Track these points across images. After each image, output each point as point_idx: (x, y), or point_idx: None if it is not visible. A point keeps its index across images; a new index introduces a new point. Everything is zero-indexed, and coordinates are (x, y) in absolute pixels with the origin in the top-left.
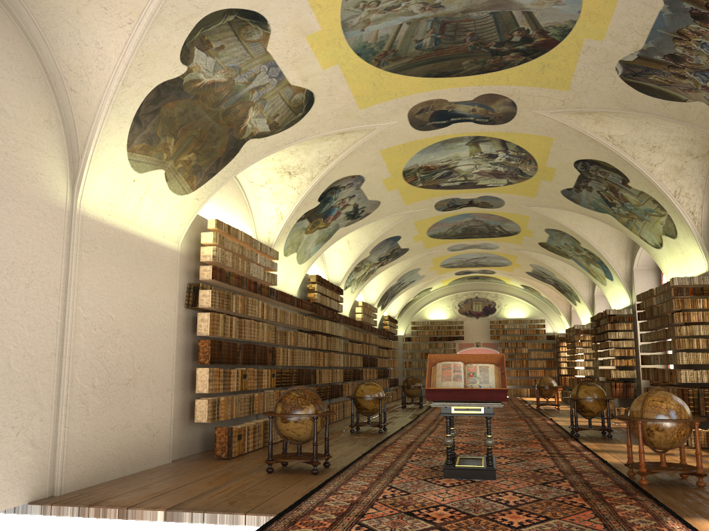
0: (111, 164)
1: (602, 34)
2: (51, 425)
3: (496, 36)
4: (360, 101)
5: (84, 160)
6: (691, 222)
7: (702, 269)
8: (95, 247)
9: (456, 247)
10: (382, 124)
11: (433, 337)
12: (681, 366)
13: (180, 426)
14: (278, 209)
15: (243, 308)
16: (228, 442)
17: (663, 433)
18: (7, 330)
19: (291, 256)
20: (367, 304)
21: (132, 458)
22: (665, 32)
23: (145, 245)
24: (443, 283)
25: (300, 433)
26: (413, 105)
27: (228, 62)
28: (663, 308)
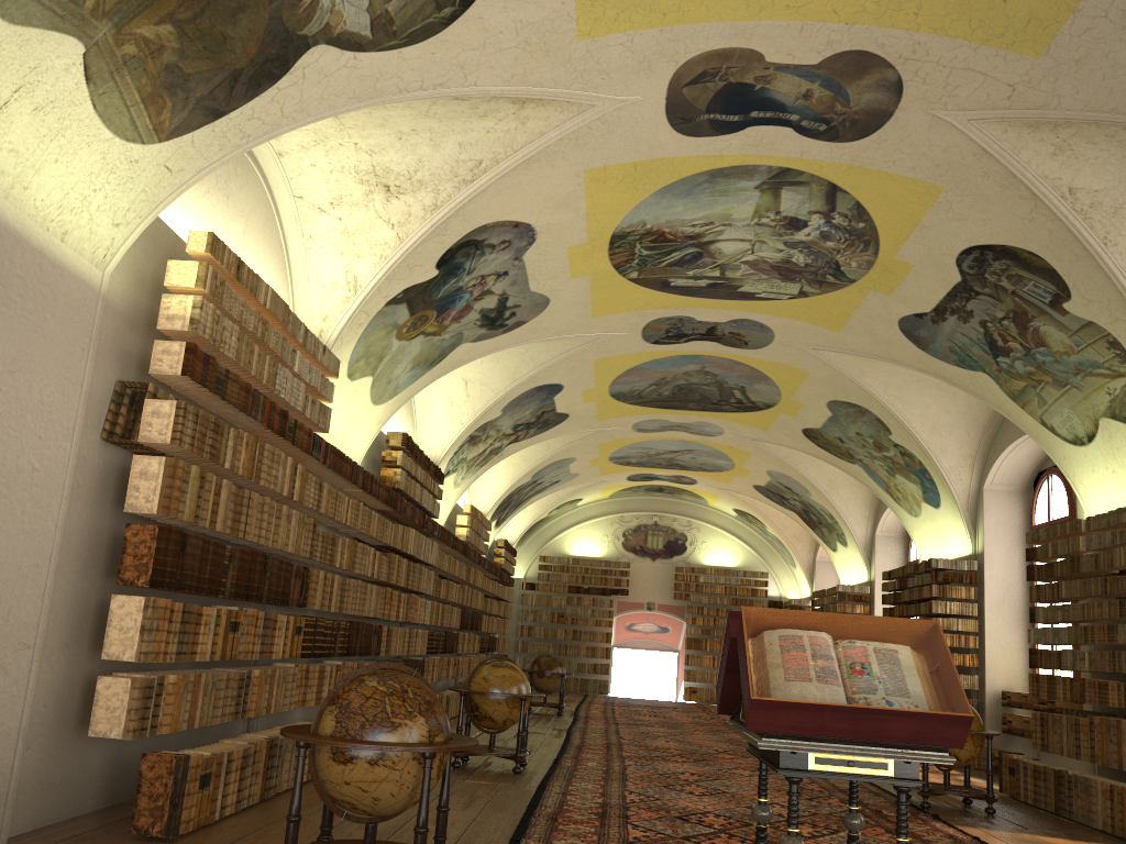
0: None
1: None
2: None
3: None
4: (585, 14)
5: None
6: None
7: None
8: None
9: (649, 425)
10: (611, 96)
11: (576, 587)
12: (1112, 676)
13: (47, 745)
14: (351, 269)
15: (250, 465)
16: (172, 797)
17: None
18: None
19: (360, 381)
20: (478, 512)
21: None
22: None
23: (3, 241)
24: (602, 494)
25: (382, 796)
26: (690, 56)
27: None
28: (1116, 557)
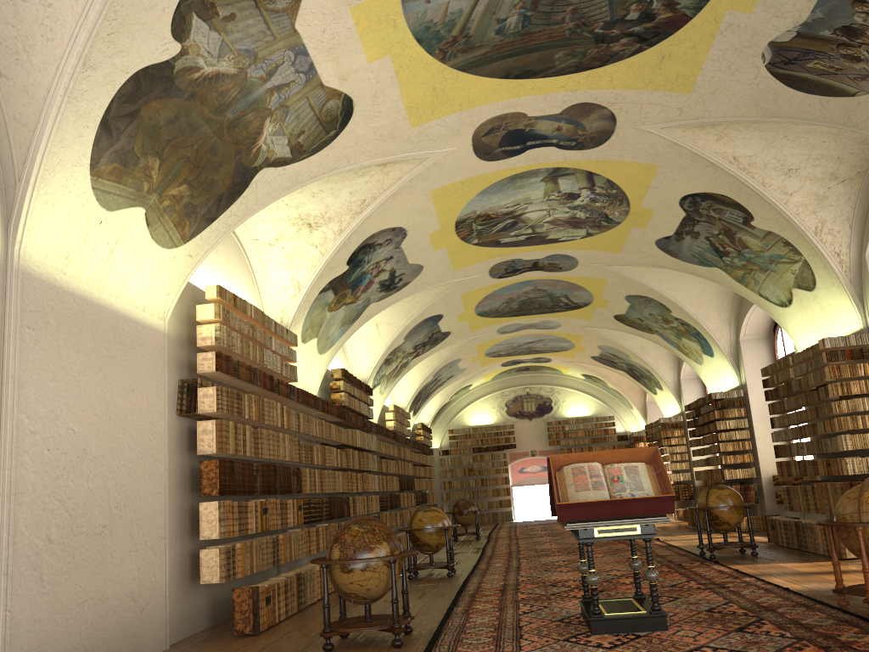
0: (66, 194)
1: (753, 3)
2: None
3: (607, 12)
4: (413, 115)
5: (25, 185)
6: (837, 266)
7: (853, 326)
8: (45, 322)
9: (508, 329)
10: (438, 150)
11: (478, 448)
12: (828, 455)
13: (178, 592)
14: (294, 277)
15: (258, 413)
16: (253, 610)
17: None
18: None
19: (310, 342)
20: (399, 408)
21: (112, 649)
22: None
23: (119, 321)
24: (485, 378)
25: (371, 587)
26: (481, 122)
27: (239, 43)
28: (809, 379)
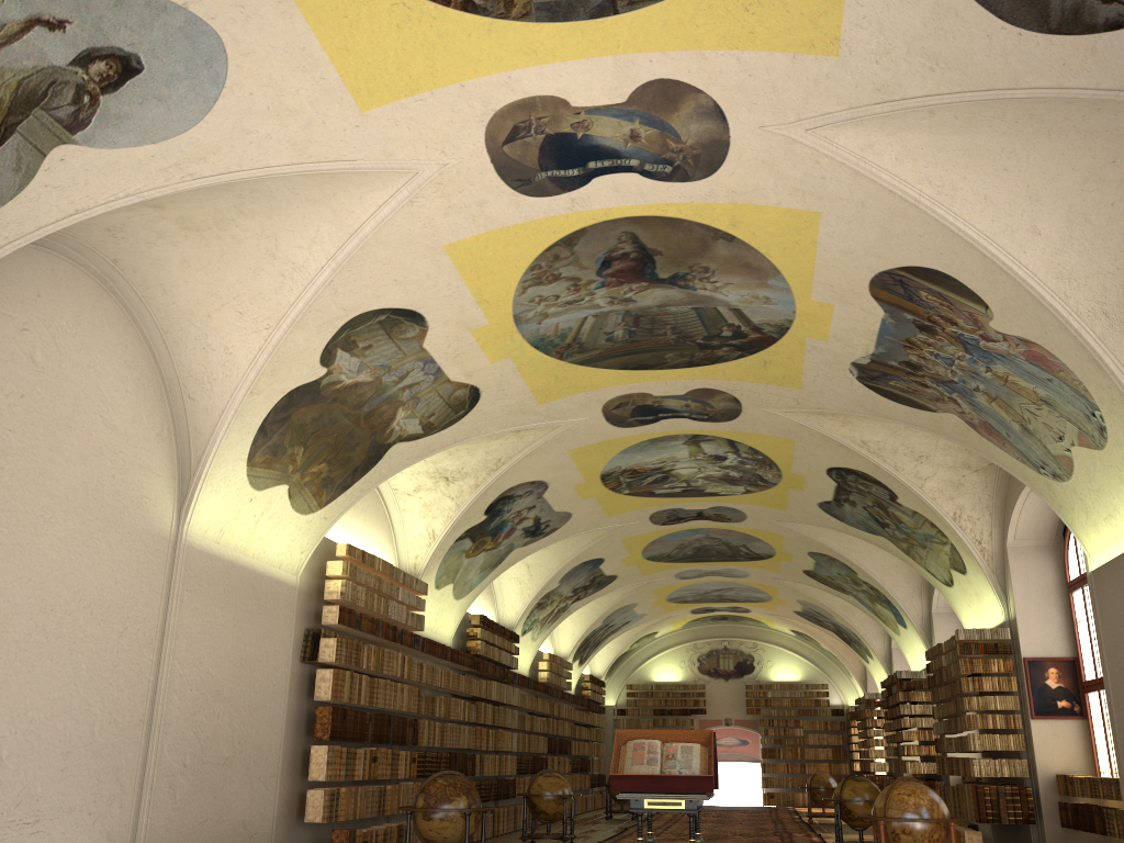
0: (226, 482)
1: (825, 335)
2: (132, 814)
3: (703, 330)
4: (539, 395)
5: (197, 479)
6: (978, 554)
7: (999, 617)
8: (199, 585)
9: (688, 574)
10: (569, 420)
11: (660, 709)
12: (988, 754)
13: (284, 828)
14: (430, 526)
15: (377, 663)
16: None
17: (911, 837)
18: (95, 689)
19: (445, 588)
20: (556, 657)
21: None
22: (894, 339)
23: (257, 579)
24: (674, 626)
25: (447, 835)
26: (608, 399)
27: (375, 361)
28: (951, 670)
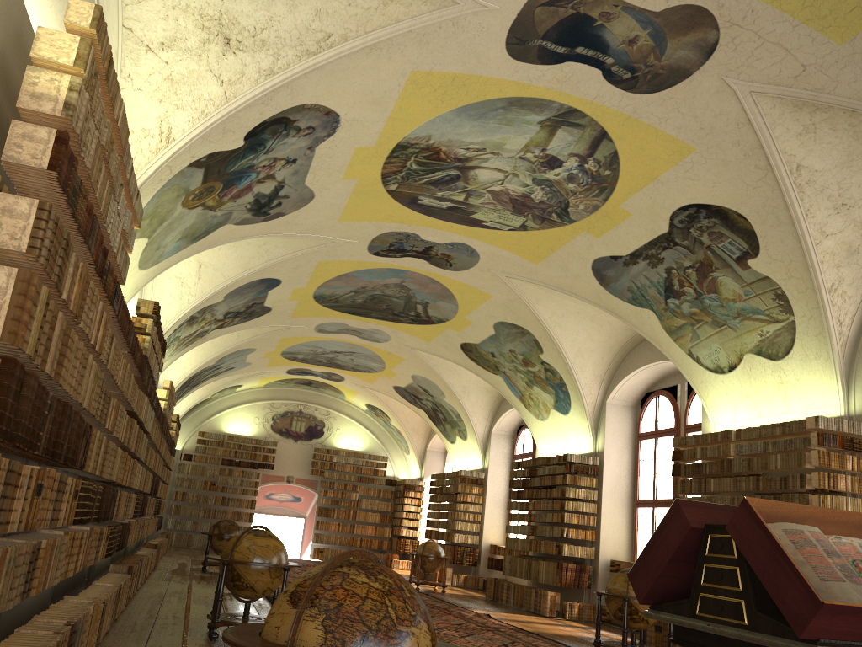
0: None
1: None
2: None
3: None
4: None
5: None
6: (837, 337)
7: (826, 411)
8: None
9: (329, 327)
10: None
11: (229, 460)
12: None
13: None
14: (166, 120)
15: (79, 301)
16: None
17: None
18: None
19: (138, 241)
20: (173, 387)
21: None
22: None
23: None
24: (259, 383)
25: None
26: None
27: None
28: (771, 462)
